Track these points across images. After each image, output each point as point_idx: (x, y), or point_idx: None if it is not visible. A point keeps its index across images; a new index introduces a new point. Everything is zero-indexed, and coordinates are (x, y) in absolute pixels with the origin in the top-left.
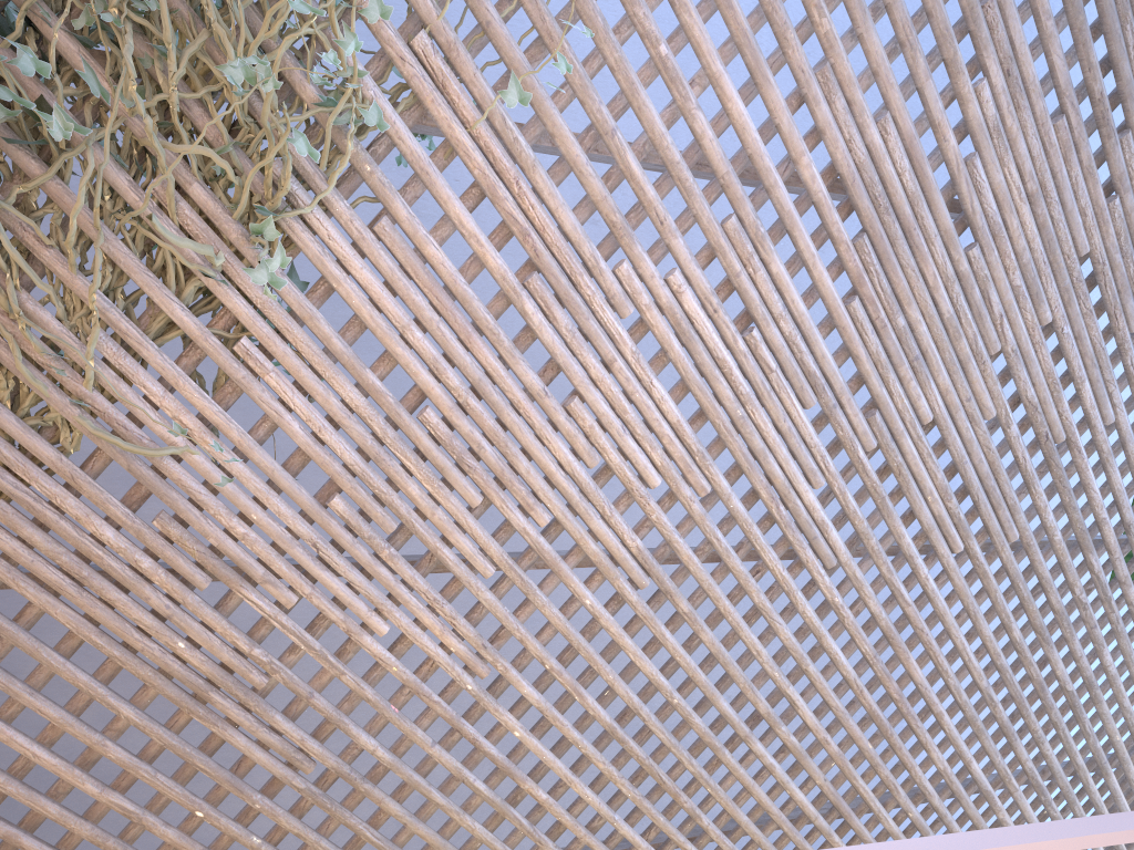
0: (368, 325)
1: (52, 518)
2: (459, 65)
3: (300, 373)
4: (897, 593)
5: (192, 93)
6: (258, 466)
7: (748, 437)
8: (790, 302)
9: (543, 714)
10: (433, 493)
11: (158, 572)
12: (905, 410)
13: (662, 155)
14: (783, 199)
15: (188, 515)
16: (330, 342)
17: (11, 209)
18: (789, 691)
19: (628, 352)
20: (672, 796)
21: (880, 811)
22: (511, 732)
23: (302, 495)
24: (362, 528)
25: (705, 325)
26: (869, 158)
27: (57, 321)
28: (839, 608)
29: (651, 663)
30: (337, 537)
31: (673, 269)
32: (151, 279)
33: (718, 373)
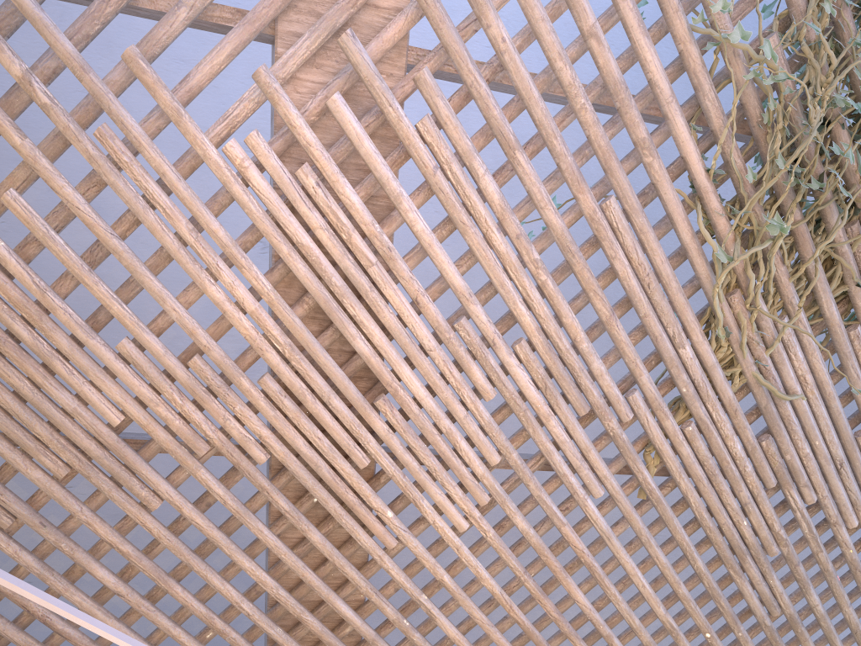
0: None
1: (714, 435)
2: None
3: None
4: None
5: None
6: (831, 409)
7: None
8: None
9: None
10: None
11: (752, 474)
12: None
13: None
14: None
15: (783, 439)
16: None
17: (782, 242)
18: None
19: None
20: None
21: None
22: None
23: (848, 430)
24: None
25: None
26: None
27: (767, 311)
28: None
29: None
30: (854, 459)
31: None
32: (826, 286)
33: None
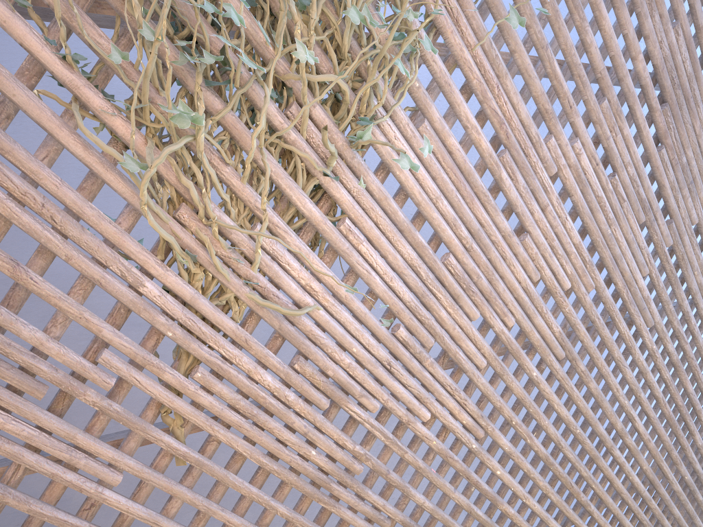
0: (416, 200)
1: (234, 374)
2: (465, 5)
3: (380, 240)
4: (681, 337)
5: (320, 36)
6: (355, 312)
7: (612, 247)
8: (632, 154)
9: (511, 455)
10: (453, 314)
11: (299, 402)
12: (685, 217)
13: (569, 60)
14: (630, 84)
15: (316, 355)
16: (396, 215)
17: (208, 137)
18: (631, 411)
19: (554, 199)
20: (576, 494)
21: (673, 479)
22: (494, 472)
23: (382, 329)
24: (416, 346)
25: (593, 175)
26: (670, 53)
27: (232, 222)
28: (655, 352)
29: (565, 408)
30: (401, 355)
31: (574, 139)
32: (291, 182)
33: (598, 206)
